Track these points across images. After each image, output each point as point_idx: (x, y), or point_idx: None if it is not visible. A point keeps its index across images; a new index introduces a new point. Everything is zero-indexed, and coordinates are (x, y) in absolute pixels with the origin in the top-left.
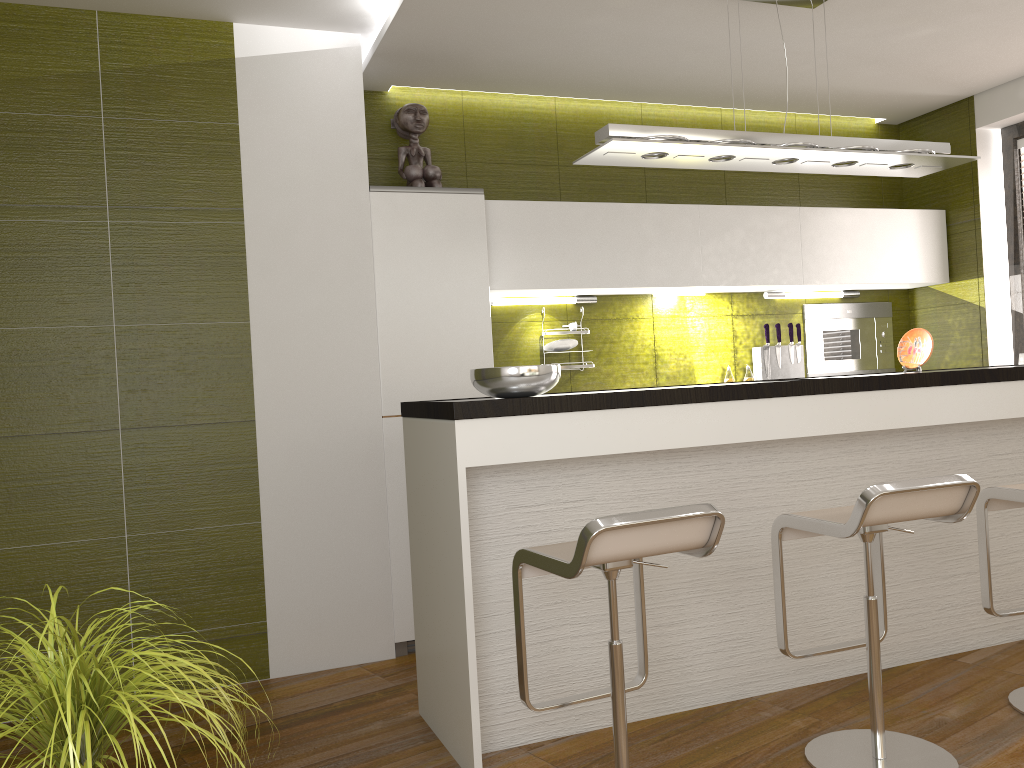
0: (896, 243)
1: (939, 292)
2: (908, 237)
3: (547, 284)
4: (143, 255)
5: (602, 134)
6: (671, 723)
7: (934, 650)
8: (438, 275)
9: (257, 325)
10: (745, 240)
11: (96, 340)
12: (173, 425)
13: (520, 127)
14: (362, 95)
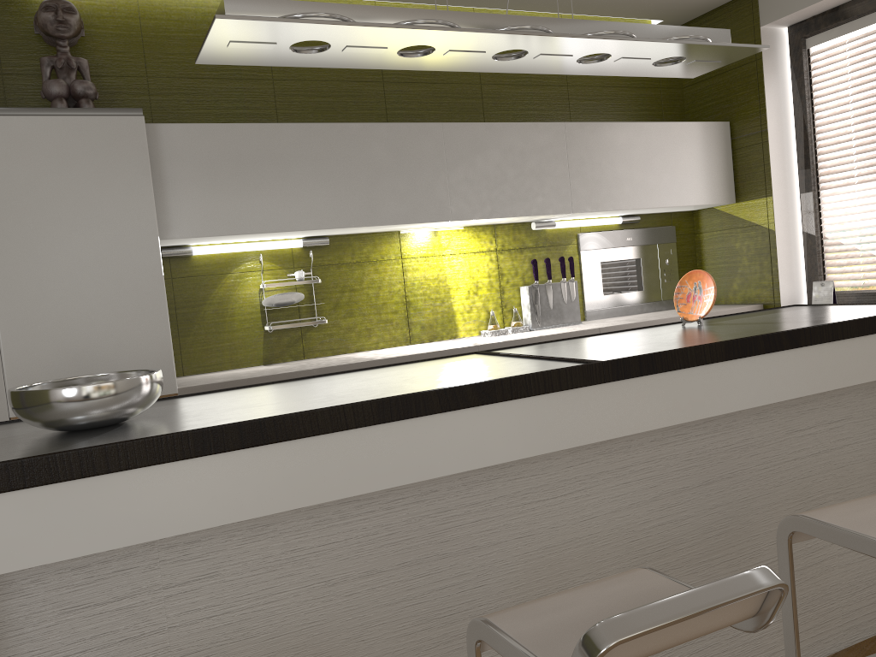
0: (677, 161)
1: (725, 214)
2: (690, 154)
3: (249, 228)
4: None
5: (221, 14)
6: None
7: None
8: (82, 225)
9: None
10: (501, 164)
11: None
12: None
13: None
14: None
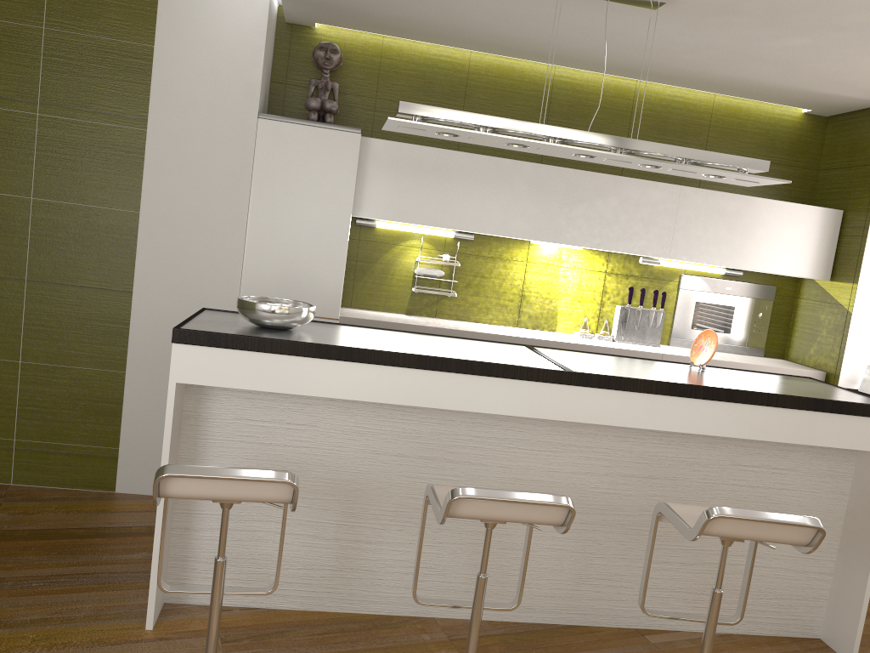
0: (779, 235)
1: (821, 288)
2: (794, 231)
3: (413, 219)
4: (61, 145)
5: (397, 109)
6: (345, 621)
7: (629, 621)
8: (307, 198)
9: (145, 216)
10: (617, 209)
11: (16, 207)
12: (67, 284)
13: (433, 73)
14: (265, 33)
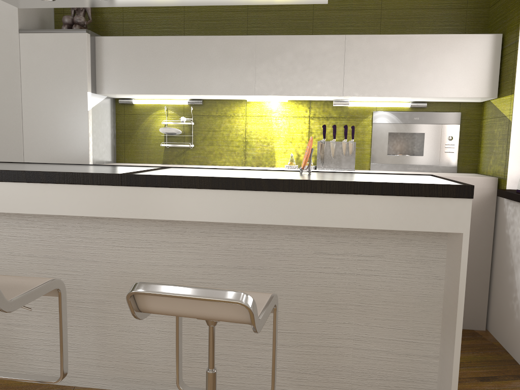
0: (441, 63)
1: (494, 106)
2: (456, 58)
3: (139, 91)
4: None
5: None
6: None
7: None
8: (57, 84)
9: None
10: (293, 61)
11: None
12: None
13: None
14: None
